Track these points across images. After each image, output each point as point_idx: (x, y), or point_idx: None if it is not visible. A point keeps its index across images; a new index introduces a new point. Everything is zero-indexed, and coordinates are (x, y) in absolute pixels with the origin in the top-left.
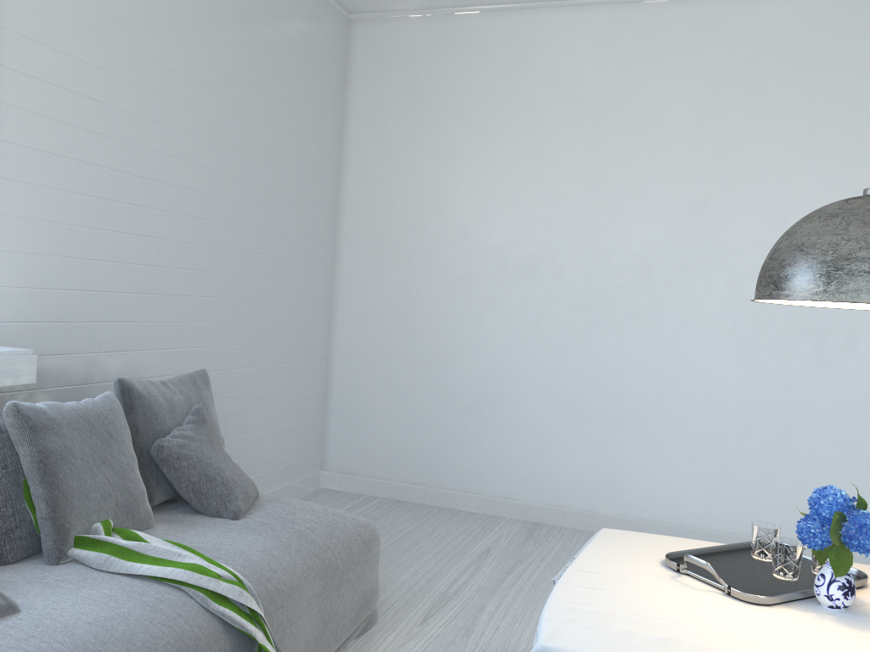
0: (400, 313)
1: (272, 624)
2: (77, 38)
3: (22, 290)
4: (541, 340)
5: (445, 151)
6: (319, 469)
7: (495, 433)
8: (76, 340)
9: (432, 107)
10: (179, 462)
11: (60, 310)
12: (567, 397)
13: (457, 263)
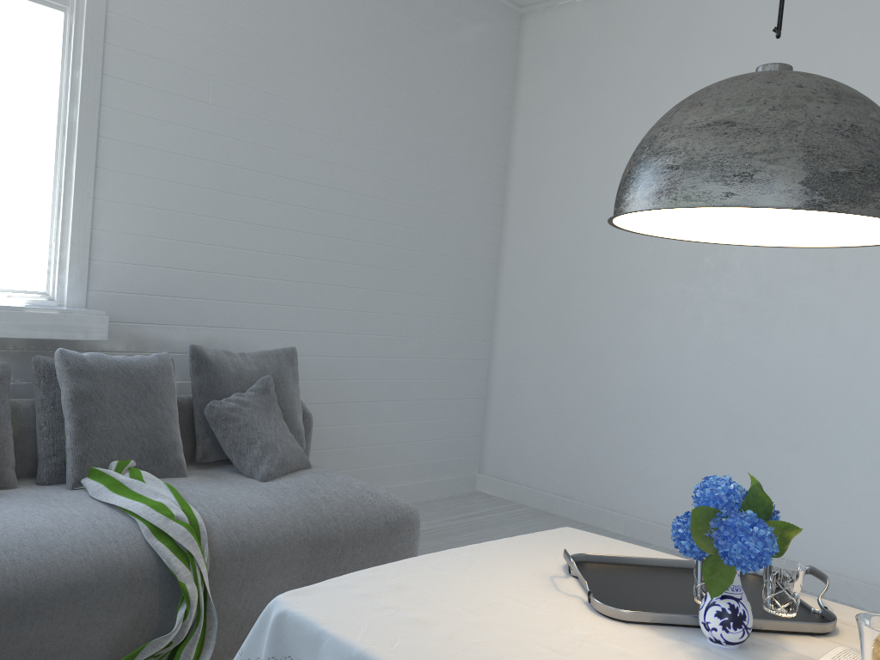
0: (556, 313)
1: (223, 572)
2: (185, 49)
3: (125, 266)
4: (700, 343)
5: (606, 137)
6: (476, 472)
7: (647, 447)
8: (179, 313)
9: (595, 92)
10: (226, 423)
11: (163, 285)
12: (728, 411)
13: (613, 258)
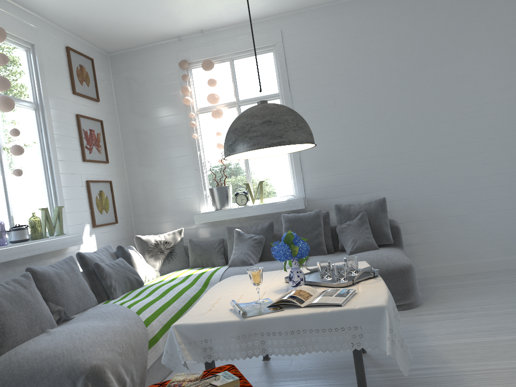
0: None
1: None
2: (321, 90)
3: (316, 179)
4: None
5: None
6: None
7: None
8: (342, 192)
9: None
10: (341, 233)
11: (333, 182)
12: None
13: None
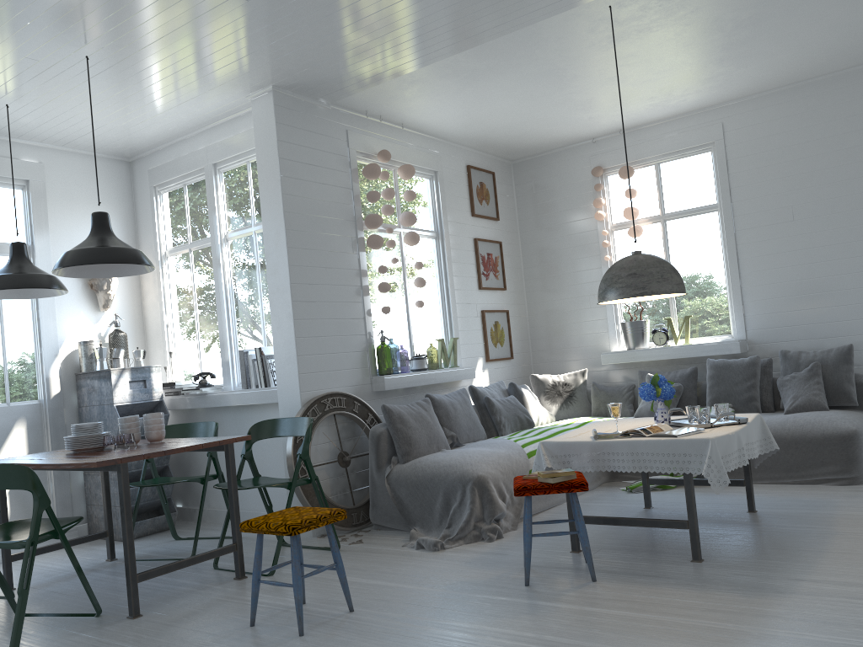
0: None
1: None
2: (774, 200)
3: (762, 315)
4: None
5: None
6: None
7: None
8: (797, 334)
9: None
10: (782, 387)
11: (785, 321)
12: None
13: None
